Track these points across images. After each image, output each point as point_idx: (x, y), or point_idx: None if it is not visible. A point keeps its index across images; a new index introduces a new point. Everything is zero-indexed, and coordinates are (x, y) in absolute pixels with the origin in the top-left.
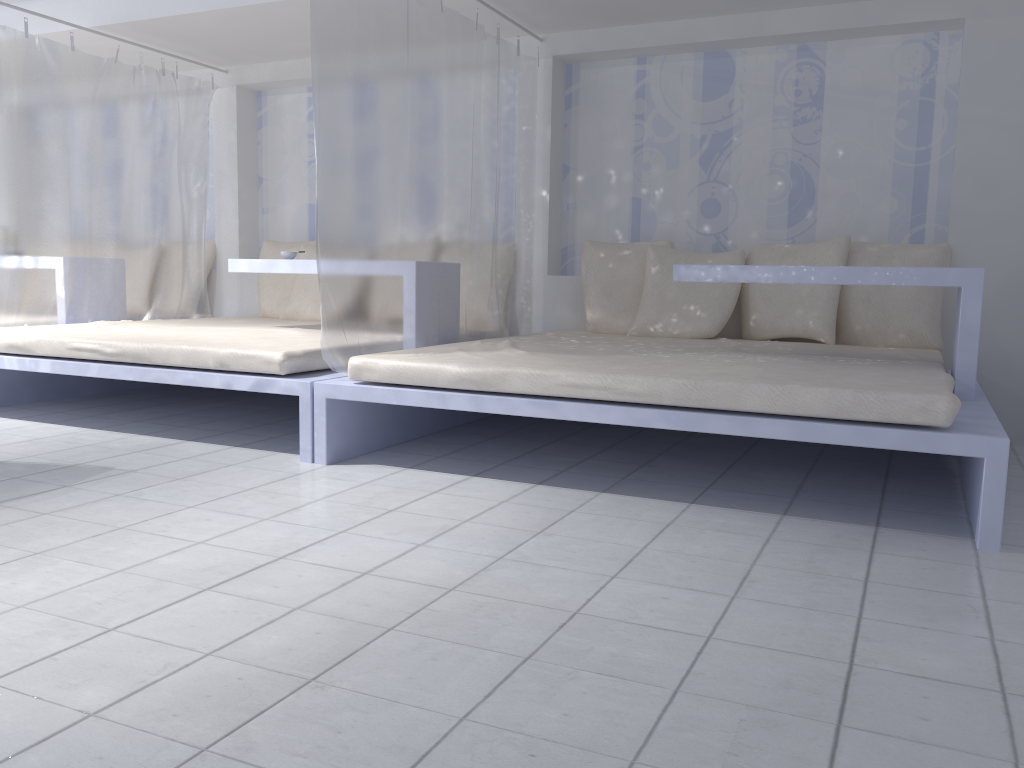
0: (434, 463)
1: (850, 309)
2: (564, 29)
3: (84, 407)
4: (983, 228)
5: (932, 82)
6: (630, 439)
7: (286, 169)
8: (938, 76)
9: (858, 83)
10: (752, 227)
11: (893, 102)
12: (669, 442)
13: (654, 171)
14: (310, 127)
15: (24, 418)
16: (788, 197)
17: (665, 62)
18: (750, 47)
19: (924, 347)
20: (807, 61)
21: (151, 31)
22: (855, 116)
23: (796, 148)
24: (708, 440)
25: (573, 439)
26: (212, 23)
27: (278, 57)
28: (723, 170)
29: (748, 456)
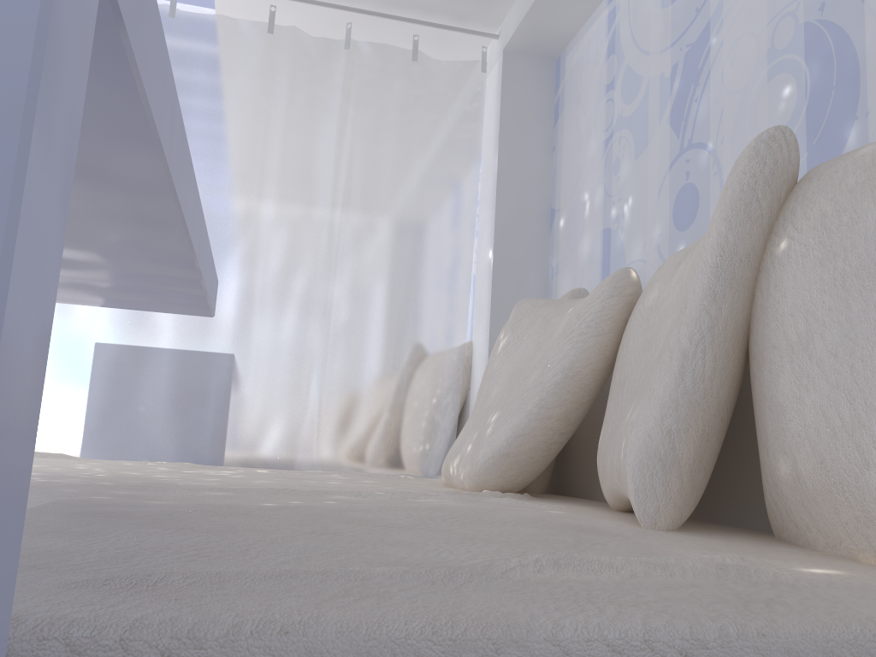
0: None
1: (765, 392)
2: (499, 3)
3: None
4: None
5: None
6: None
7: None
8: None
9: None
10: None
11: None
12: None
13: (623, 170)
14: None
15: None
16: (806, 115)
17: None
18: None
19: None
20: None
21: None
22: None
23: None
24: None
25: None
26: None
27: None
28: (700, 116)
29: None
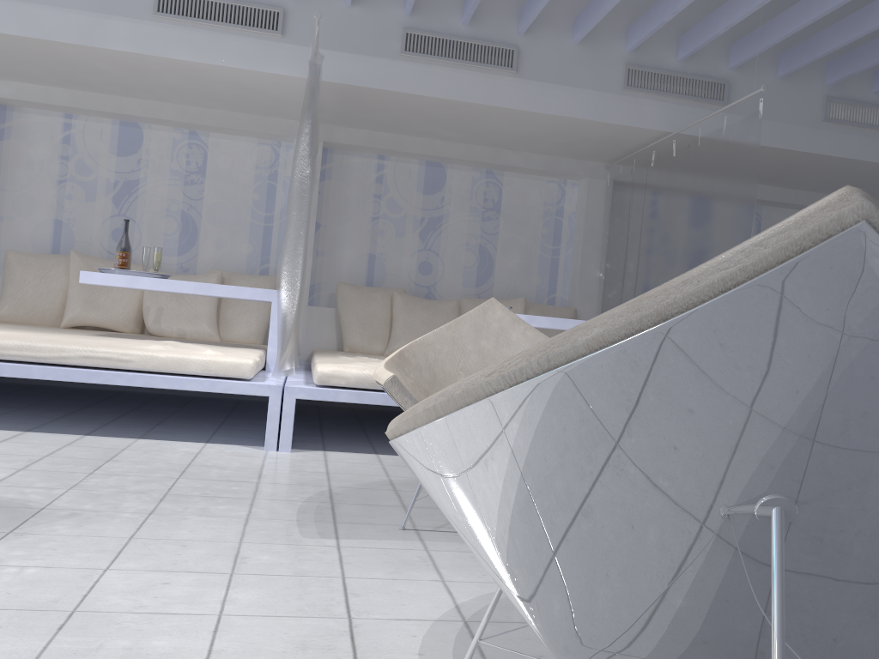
0: None
1: None
2: (627, 164)
3: (363, 440)
4: None
5: None
6: None
7: (348, 220)
8: None
9: None
10: None
11: None
12: None
13: None
14: (377, 189)
15: (380, 453)
16: None
17: None
18: None
19: None
20: None
21: (349, 93)
22: None
23: None
24: None
25: None
26: (420, 104)
27: (383, 129)
28: None
29: None
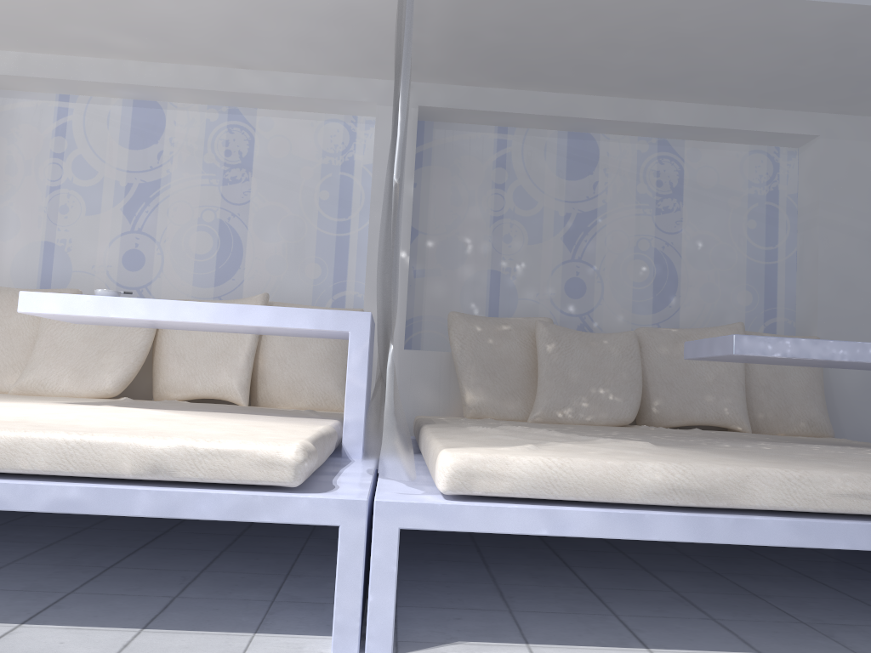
0: (534, 626)
1: (752, 396)
2: (437, 79)
3: None
4: (845, 324)
5: (776, 190)
6: (629, 553)
7: (12, 193)
8: (780, 185)
9: (713, 182)
10: (618, 310)
11: (744, 203)
12: (675, 554)
13: (515, 244)
14: (58, 144)
15: None
16: (652, 283)
17: (527, 135)
18: (614, 134)
19: (820, 436)
20: (667, 155)
21: None
22: (712, 212)
23: (659, 236)
24: (698, 547)
25: (576, 559)
26: None
27: (34, 45)
28: (588, 250)
29: (795, 568)
